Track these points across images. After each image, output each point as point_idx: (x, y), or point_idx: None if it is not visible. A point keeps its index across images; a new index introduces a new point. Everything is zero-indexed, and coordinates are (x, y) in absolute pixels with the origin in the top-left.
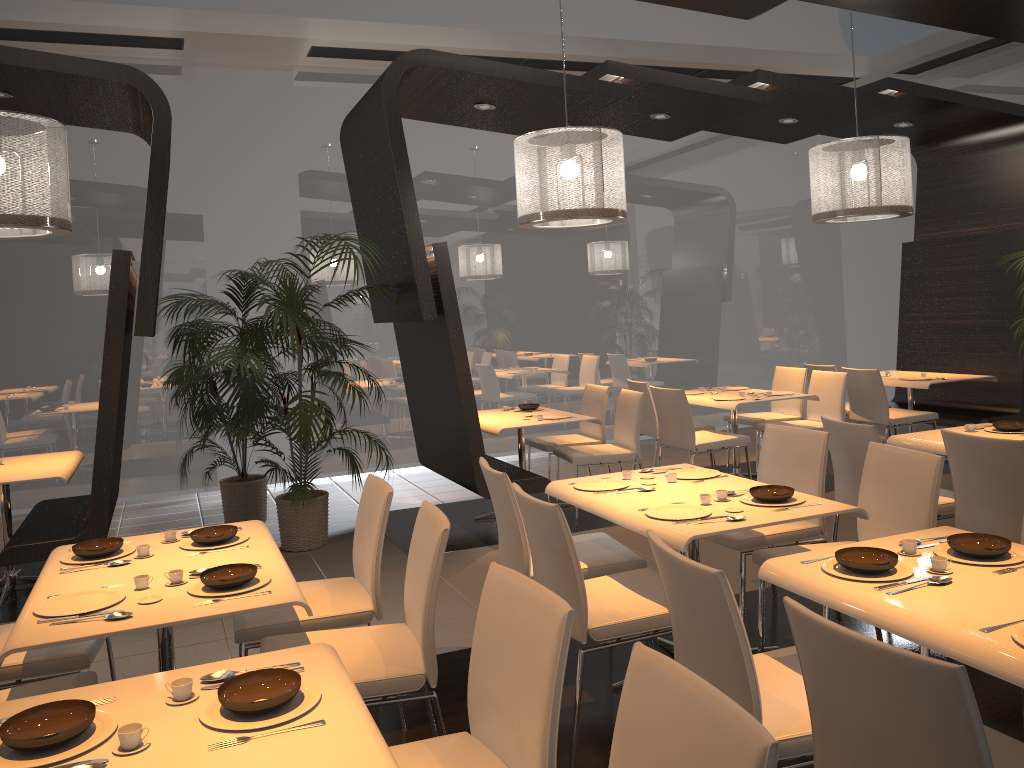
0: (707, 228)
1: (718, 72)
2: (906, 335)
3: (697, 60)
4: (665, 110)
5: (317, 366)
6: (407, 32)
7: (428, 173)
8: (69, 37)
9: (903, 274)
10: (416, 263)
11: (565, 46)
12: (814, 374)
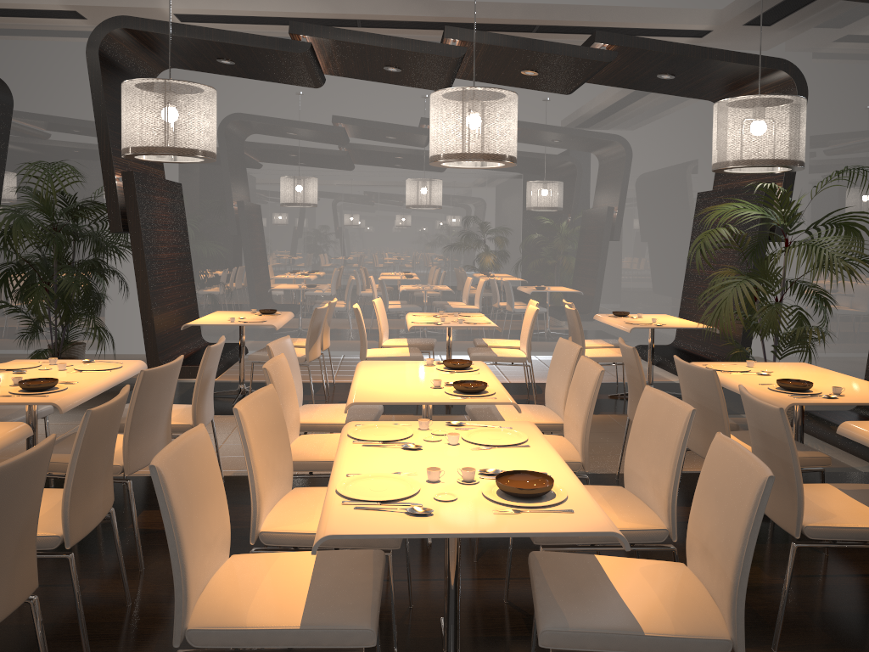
0: (549, 171)
1: (554, 27)
2: (688, 282)
3: (518, 17)
4: (387, 64)
5: (85, 263)
6: (243, 0)
7: (285, 116)
8: (1, 12)
9: (694, 223)
10: (107, 187)
11: (386, 8)
12: (528, 308)
